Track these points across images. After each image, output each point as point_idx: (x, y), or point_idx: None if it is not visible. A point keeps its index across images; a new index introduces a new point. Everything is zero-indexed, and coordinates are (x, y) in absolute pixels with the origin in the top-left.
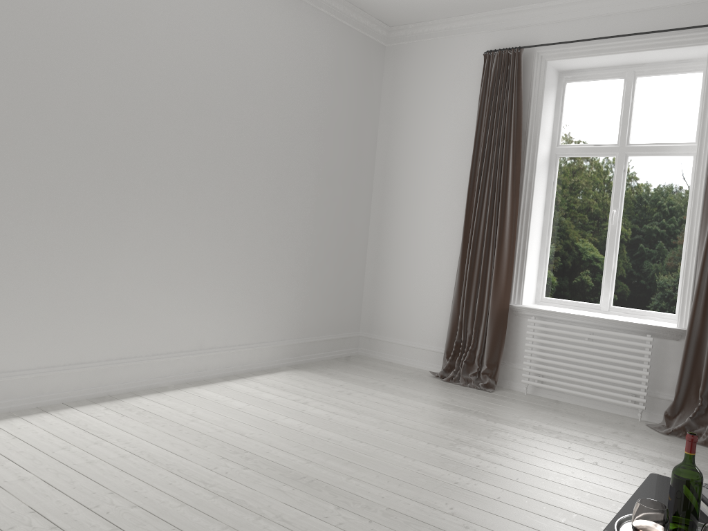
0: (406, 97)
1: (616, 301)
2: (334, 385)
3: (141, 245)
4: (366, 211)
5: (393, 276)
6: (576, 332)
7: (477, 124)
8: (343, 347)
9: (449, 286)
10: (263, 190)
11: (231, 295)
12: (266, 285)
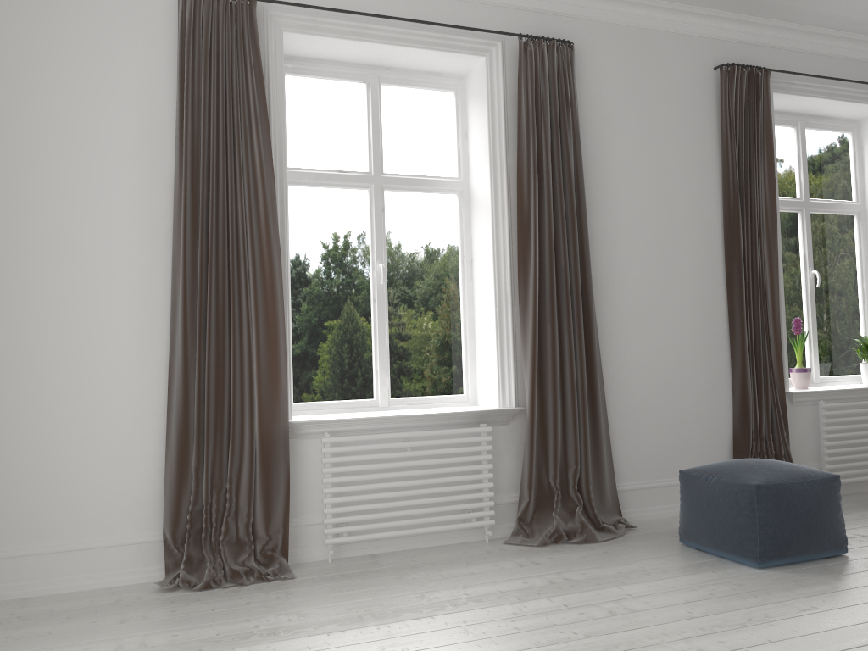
0: None
1: (394, 391)
2: None
3: None
4: None
5: (7, 414)
6: (396, 443)
7: (188, 114)
8: None
9: (152, 412)
10: None
11: None
12: None
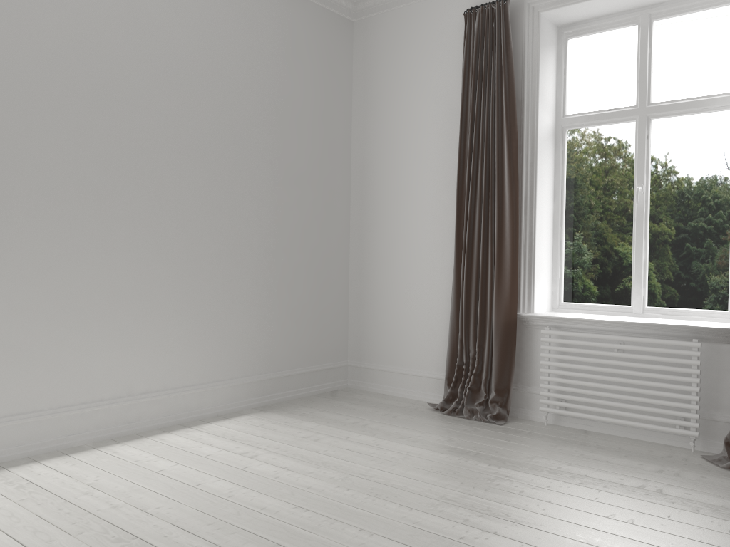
0: (380, 78)
1: (651, 301)
2: (301, 429)
3: (31, 270)
4: (344, 217)
5: (381, 291)
6: (602, 343)
7: (462, 98)
8: (328, 380)
9: (446, 297)
10: (201, 195)
11: (167, 326)
12: (216, 311)
